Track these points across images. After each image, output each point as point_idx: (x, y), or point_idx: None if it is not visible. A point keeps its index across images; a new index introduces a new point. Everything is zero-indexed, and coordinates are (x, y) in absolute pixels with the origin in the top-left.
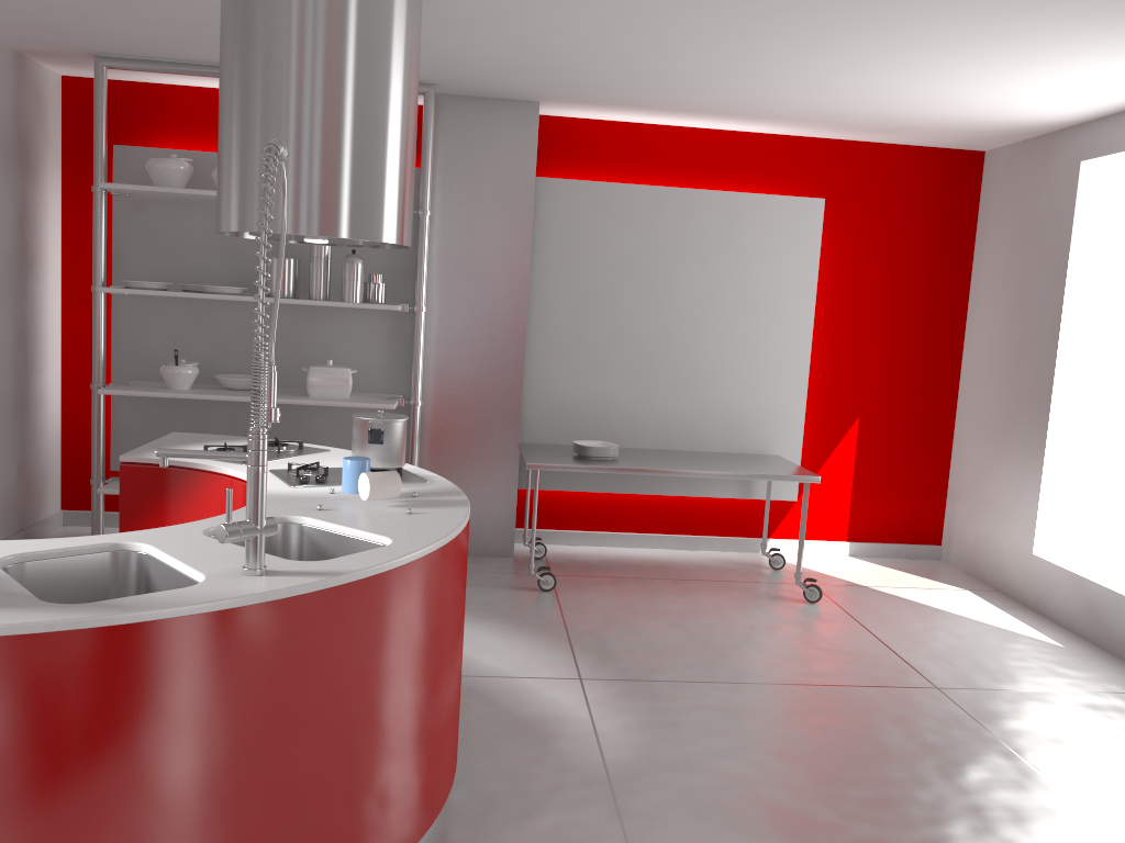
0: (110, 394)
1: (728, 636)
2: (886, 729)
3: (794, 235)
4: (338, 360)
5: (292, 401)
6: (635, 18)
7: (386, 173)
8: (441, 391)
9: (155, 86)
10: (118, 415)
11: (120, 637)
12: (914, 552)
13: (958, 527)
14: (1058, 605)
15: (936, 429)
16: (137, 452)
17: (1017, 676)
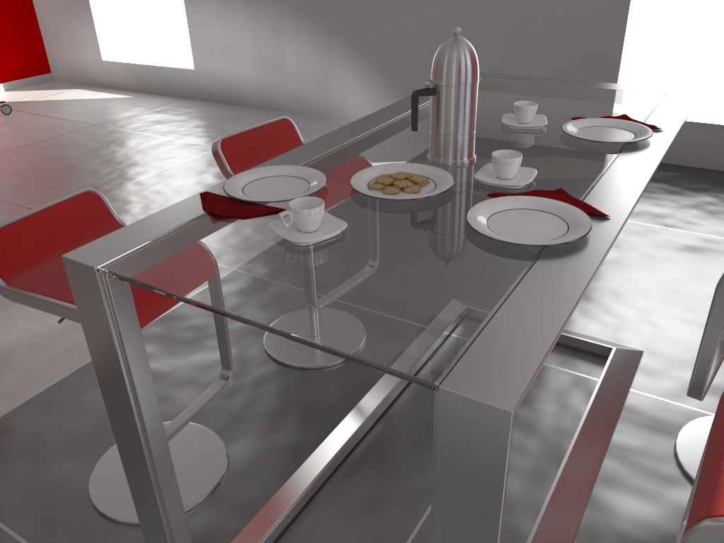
0: None
1: None
2: (87, 143)
3: None
4: None
5: None
6: None
7: None
8: None
9: None
10: None
11: None
12: (39, 80)
13: (58, 59)
14: (123, 81)
15: (24, 5)
16: None
17: (124, 111)
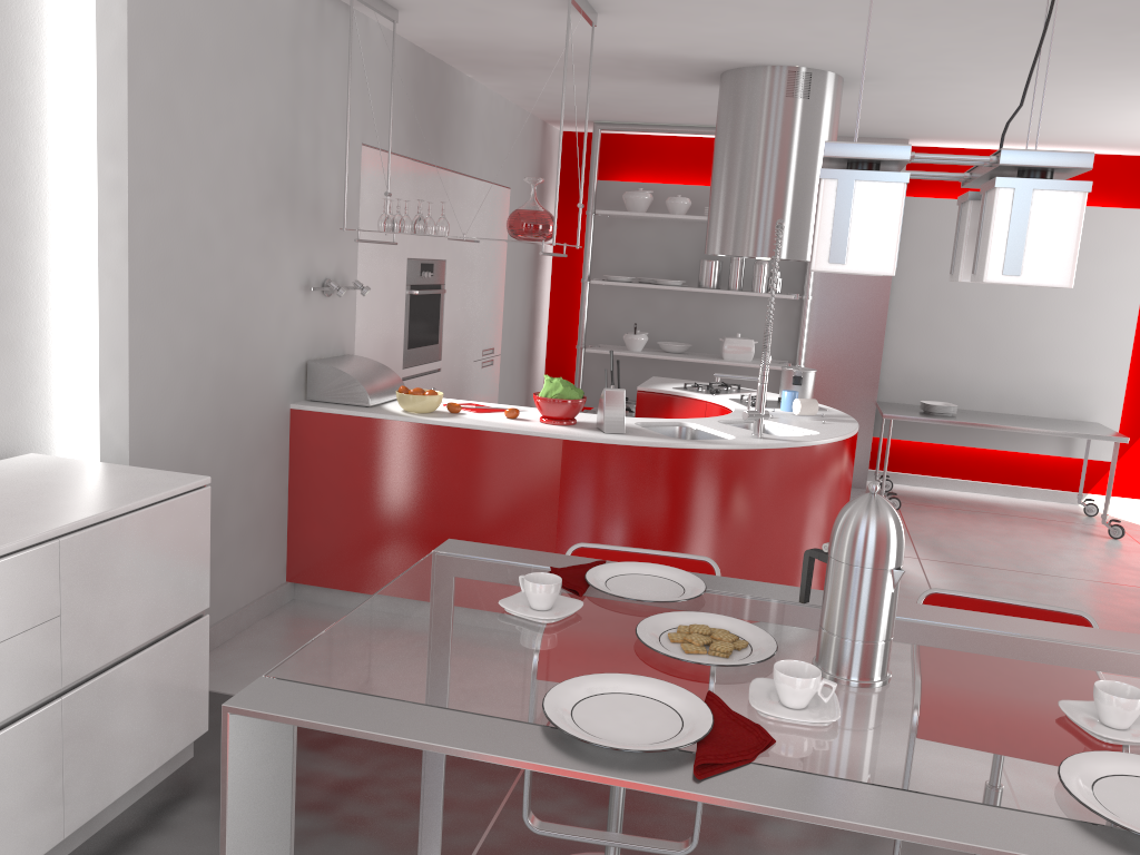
0: (592, 352)
1: (1036, 549)
2: None
3: (1124, 240)
4: (741, 334)
5: (713, 361)
6: (987, 99)
7: (813, 218)
8: (817, 359)
9: (621, 135)
10: (586, 368)
11: (708, 454)
12: None
13: None
14: None
15: None
16: (645, 385)
17: None
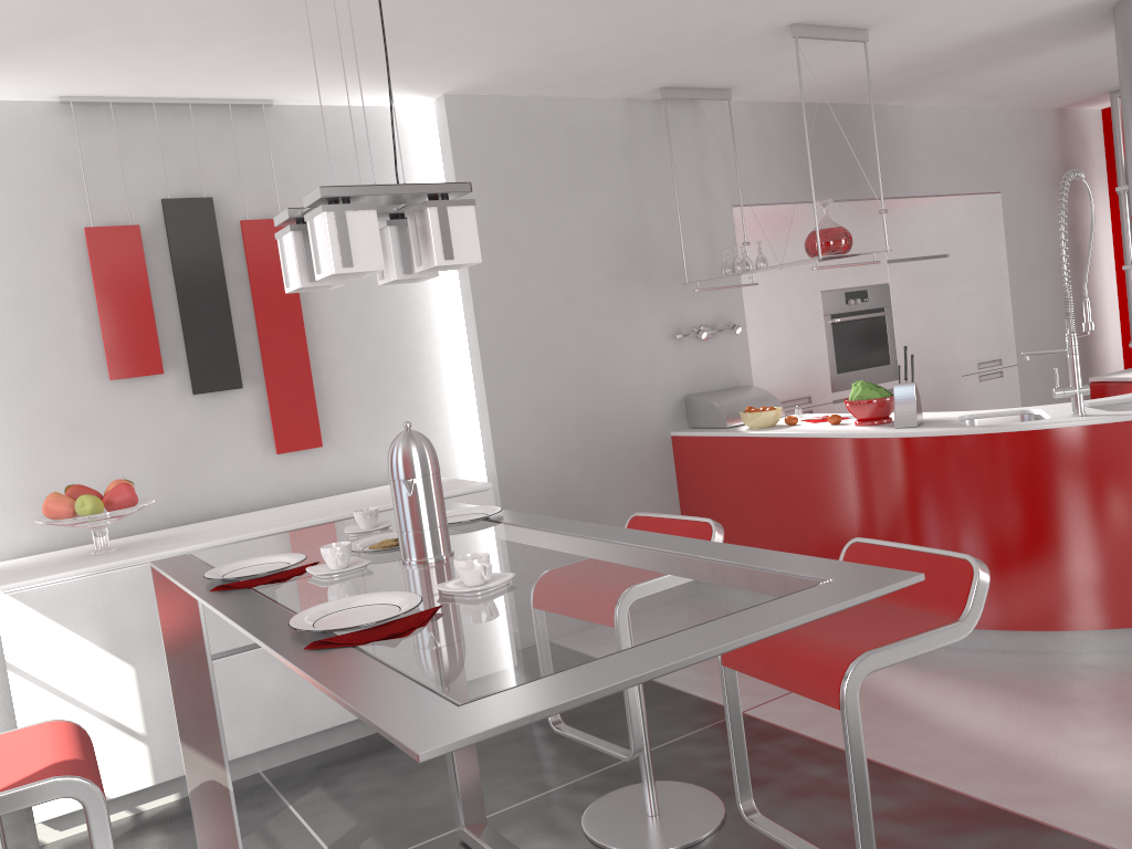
0: None
1: None
2: None
3: None
4: None
5: None
6: None
7: None
8: None
9: None
10: None
11: (990, 439)
12: None
13: None
14: None
15: None
16: (1103, 375)
17: None
